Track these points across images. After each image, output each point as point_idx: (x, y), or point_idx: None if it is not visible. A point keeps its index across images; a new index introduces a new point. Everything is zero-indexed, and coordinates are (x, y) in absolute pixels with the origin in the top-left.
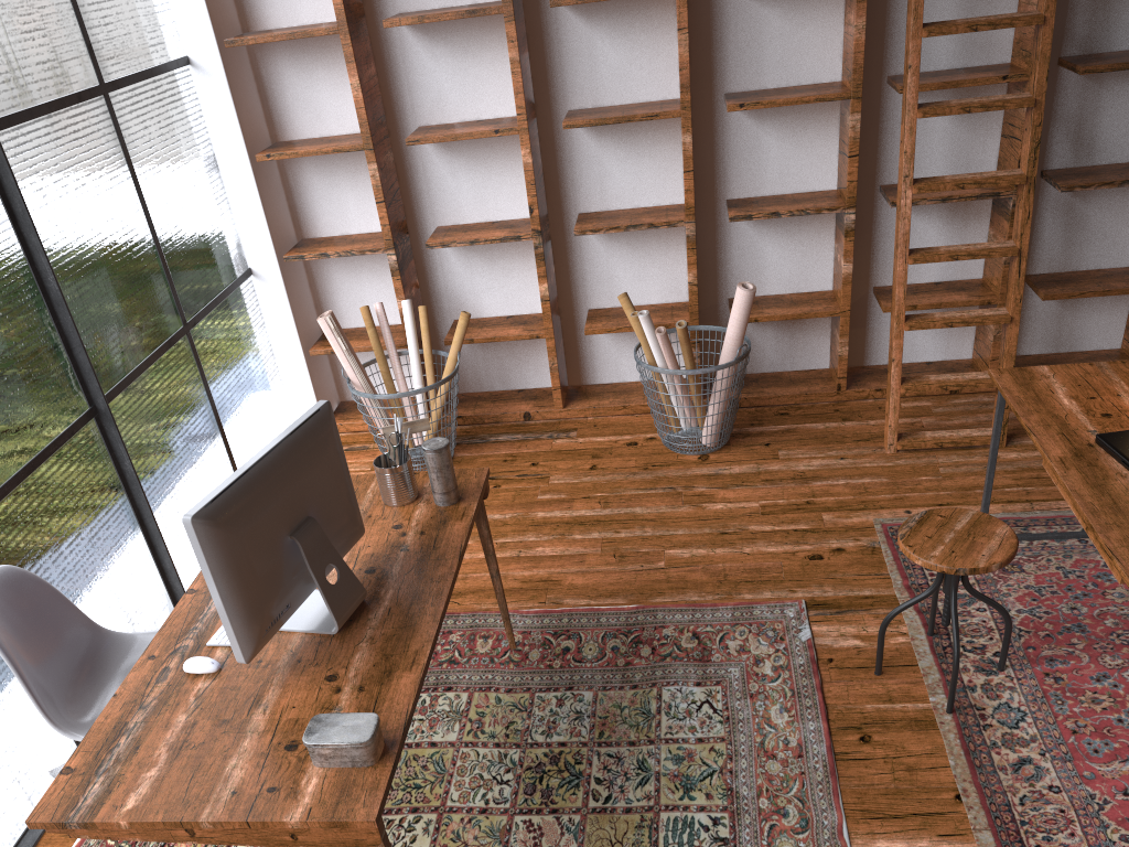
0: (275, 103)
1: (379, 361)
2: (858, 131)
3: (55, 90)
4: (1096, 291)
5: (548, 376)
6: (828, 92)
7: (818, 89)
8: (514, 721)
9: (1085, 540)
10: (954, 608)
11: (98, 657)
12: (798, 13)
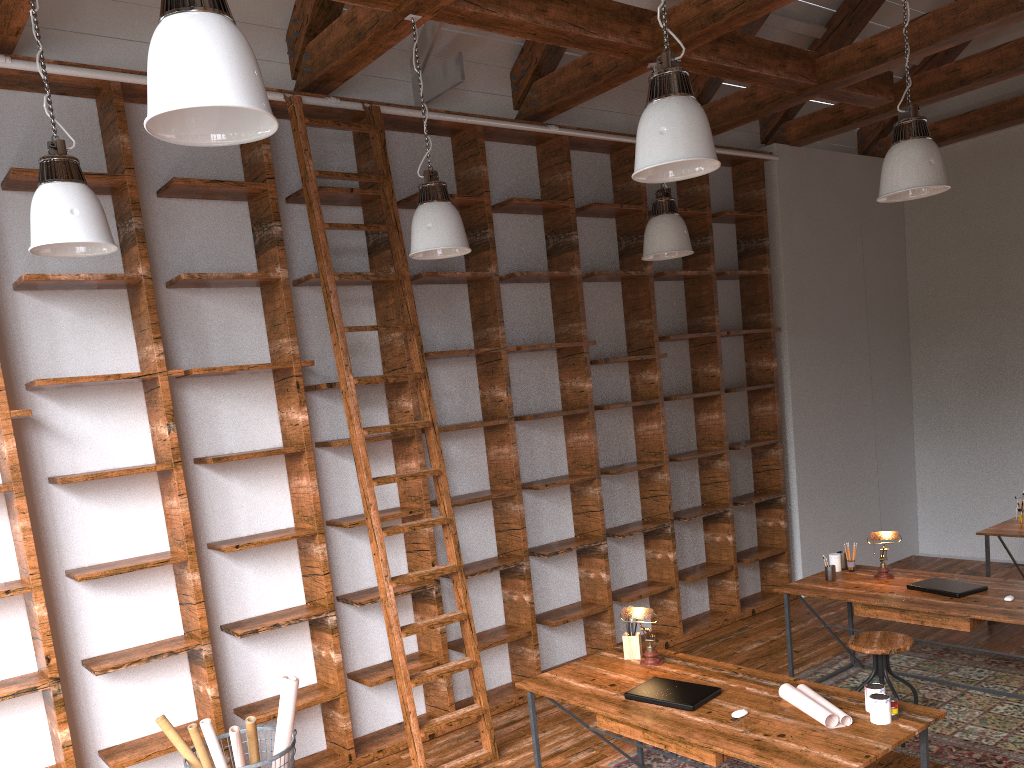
0: None
1: None
2: (326, 555)
3: None
4: (498, 641)
5: None
6: (298, 531)
7: (287, 531)
8: None
9: None
10: None
11: None
12: (256, 483)
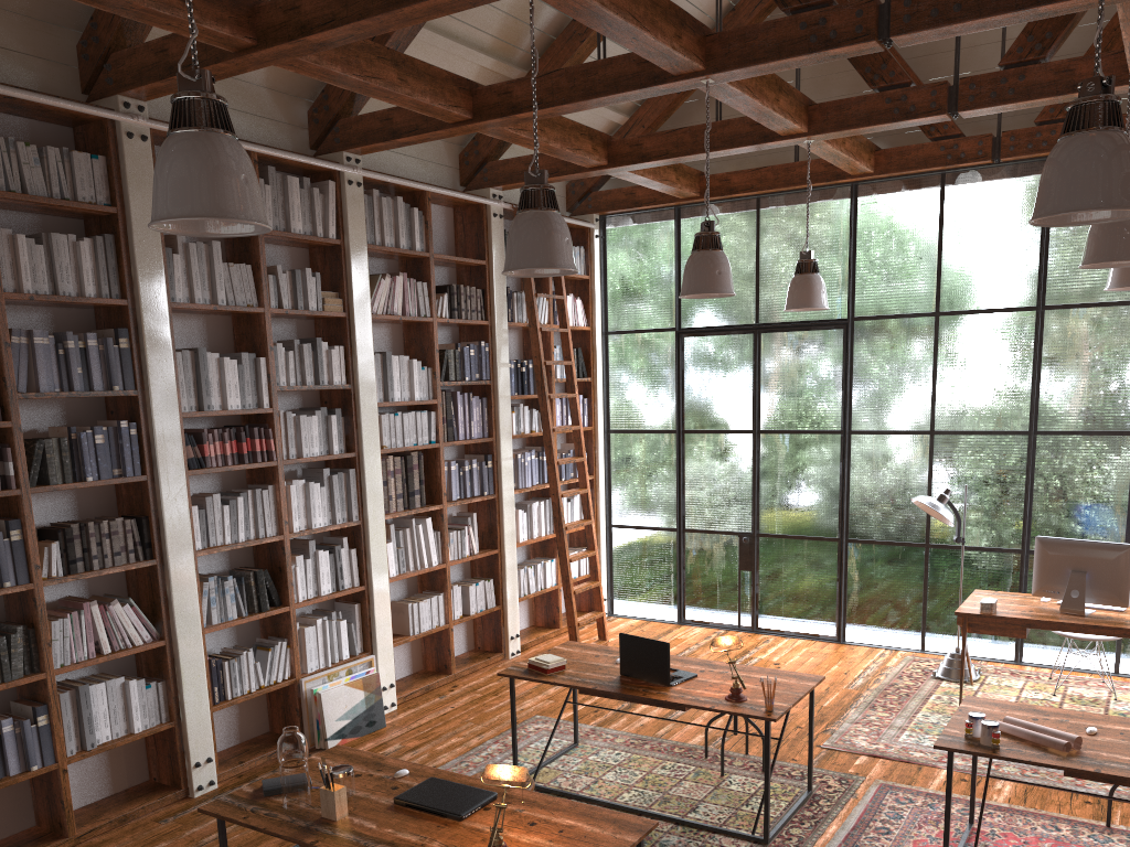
0: None
1: None
2: None
3: None
4: None
5: None
6: None
7: None
8: None
9: None
10: None
11: None
12: None
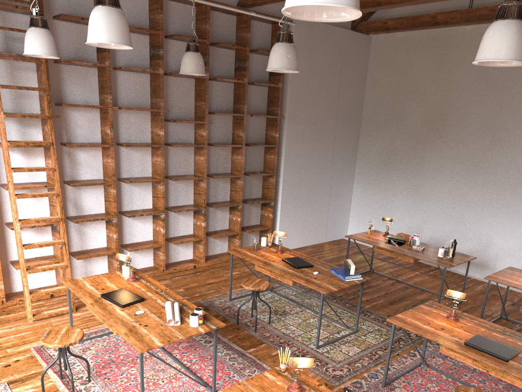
0: None
1: None
2: None
3: None
4: (95, 255)
5: None
6: None
7: None
8: None
9: (109, 335)
10: (67, 361)
11: None
12: None
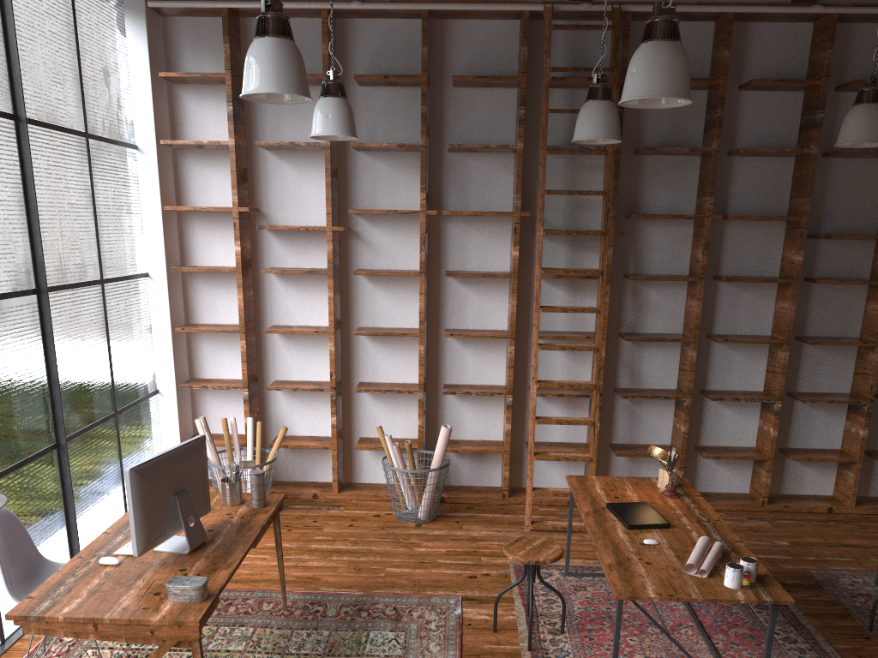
0: (191, 302)
1: (228, 450)
2: (513, 355)
3: (78, 278)
4: (644, 454)
5: (331, 475)
6: (498, 333)
7: (493, 332)
8: (279, 642)
9: None
10: (531, 587)
11: (37, 572)
12: (485, 294)
